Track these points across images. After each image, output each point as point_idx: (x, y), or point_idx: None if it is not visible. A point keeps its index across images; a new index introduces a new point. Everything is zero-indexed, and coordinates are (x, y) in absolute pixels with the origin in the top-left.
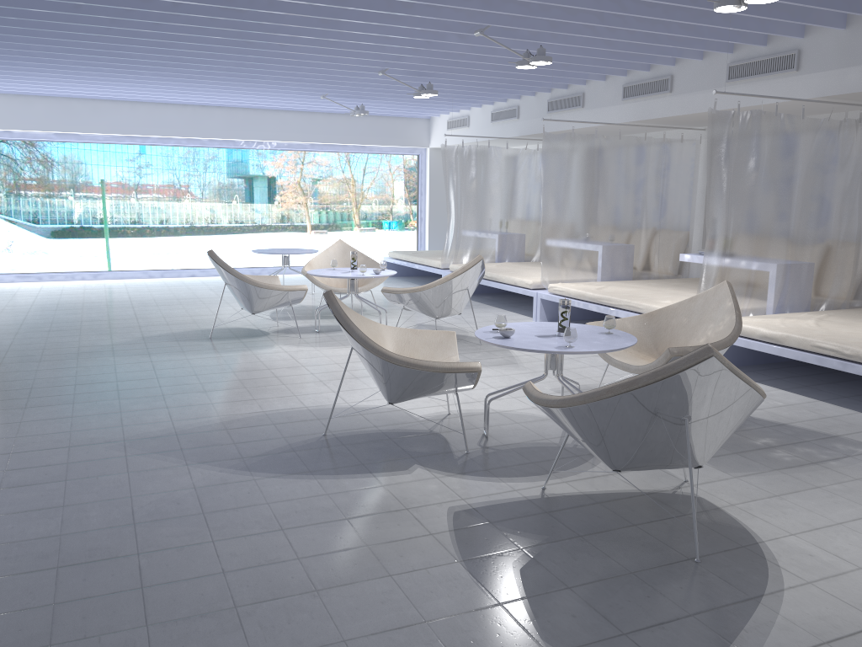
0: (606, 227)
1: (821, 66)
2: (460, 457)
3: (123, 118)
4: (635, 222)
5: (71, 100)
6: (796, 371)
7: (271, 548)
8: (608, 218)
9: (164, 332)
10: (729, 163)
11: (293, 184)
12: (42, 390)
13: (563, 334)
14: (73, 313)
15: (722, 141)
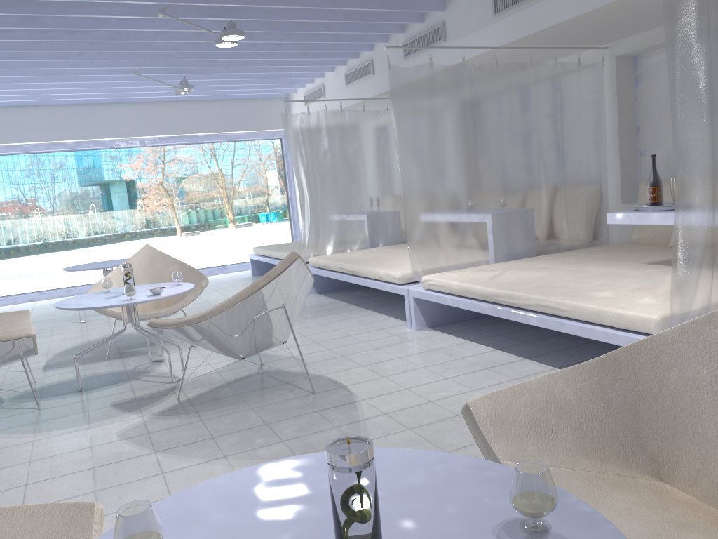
0: (493, 189)
1: None
2: None
3: None
4: (531, 178)
5: None
6: None
7: None
8: (494, 176)
9: None
10: (707, 32)
11: (155, 185)
12: None
13: None
14: None
15: None
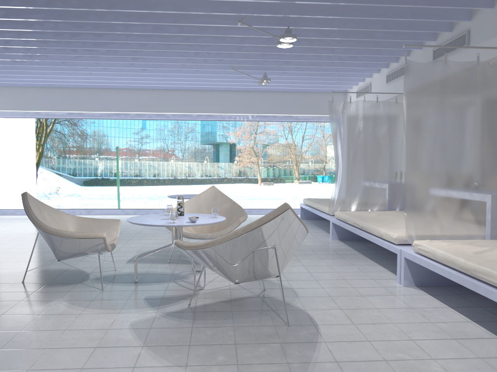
0: (496, 173)
1: None
2: None
3: (110, 100)
4: None
5: (76, 89)
6: None
7: None
8: None
9: (3, 271)
10: None
11: (248, 148)
12: None
13: None
14: None
15: None
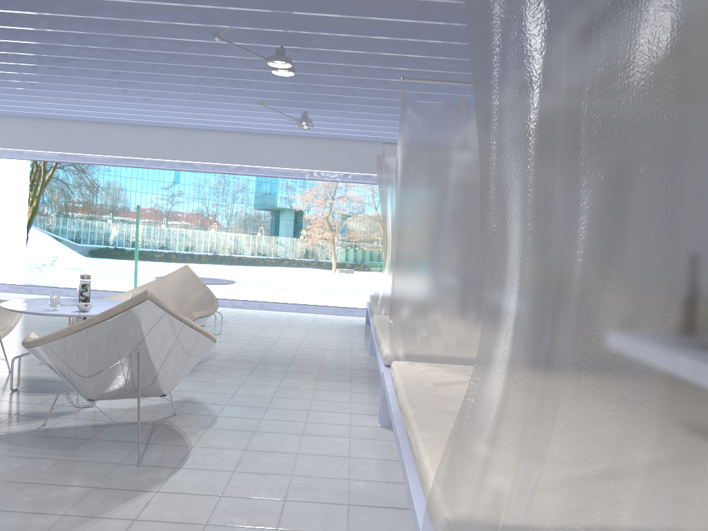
0: None
1: None
2: None
3: (117, 140)
4: None
5: (72, 122)
6: None
7: None
8: None
9: None
10: (547, 20)
11: (321, 218)
12: None
13: None
14: None
15: None
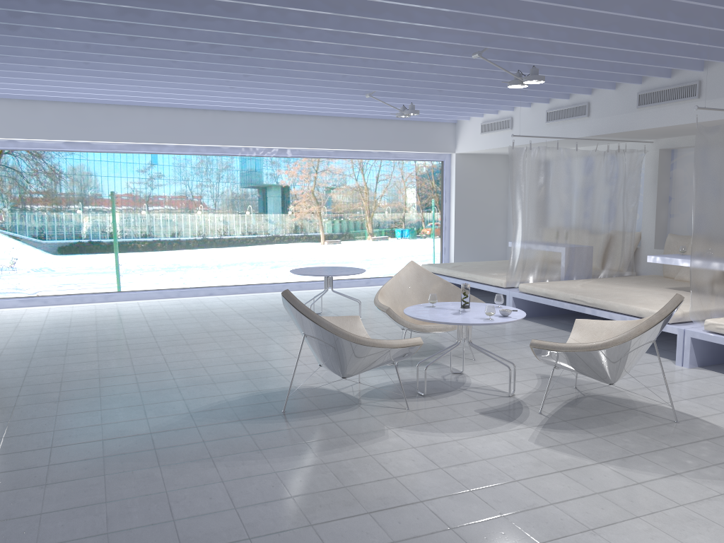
0: None
1: None
2: None
3: (139, 124)
4: None
5: (82, 106)
6: None
7: None
8: None
9: (215, 399)
10: None
11: (307, 193)
12: None
13: None
14: (87, 361)
15: None
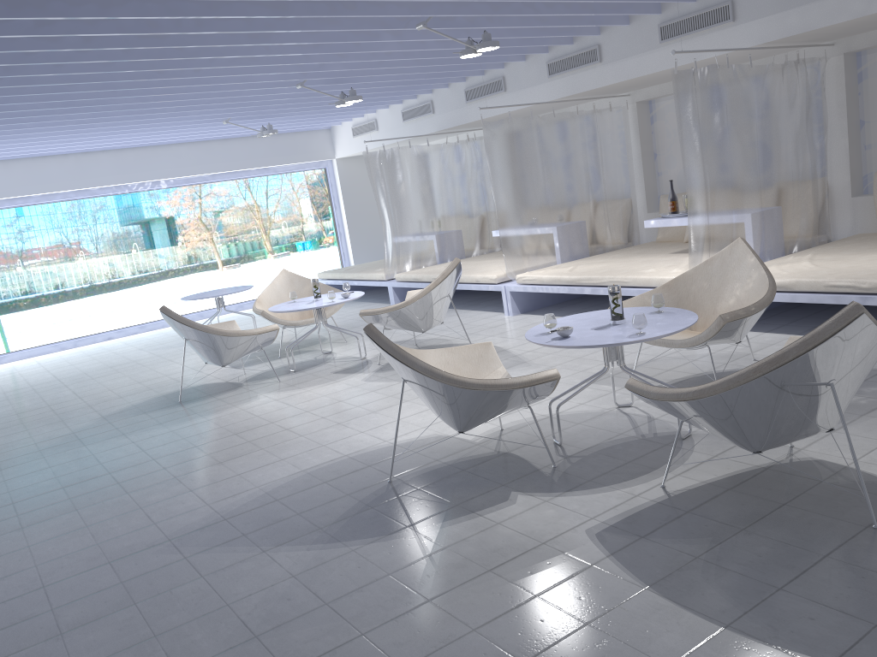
0: (557, 208)
1: (758, 13)
2: (552, 473)
3: None
4: (582, 198)
5: None
6: (794, 314)
7: (435, 626)
8: (557, 198)
9: (123, 406)
10: (698, 121)
11: (194, 220)
12: (28, 503)
13: (619, 321)
14: (1, 407)
15: (688, 101)
